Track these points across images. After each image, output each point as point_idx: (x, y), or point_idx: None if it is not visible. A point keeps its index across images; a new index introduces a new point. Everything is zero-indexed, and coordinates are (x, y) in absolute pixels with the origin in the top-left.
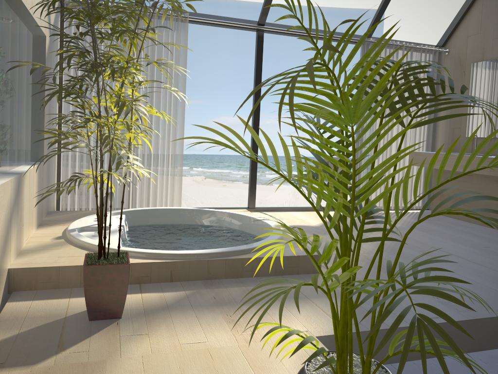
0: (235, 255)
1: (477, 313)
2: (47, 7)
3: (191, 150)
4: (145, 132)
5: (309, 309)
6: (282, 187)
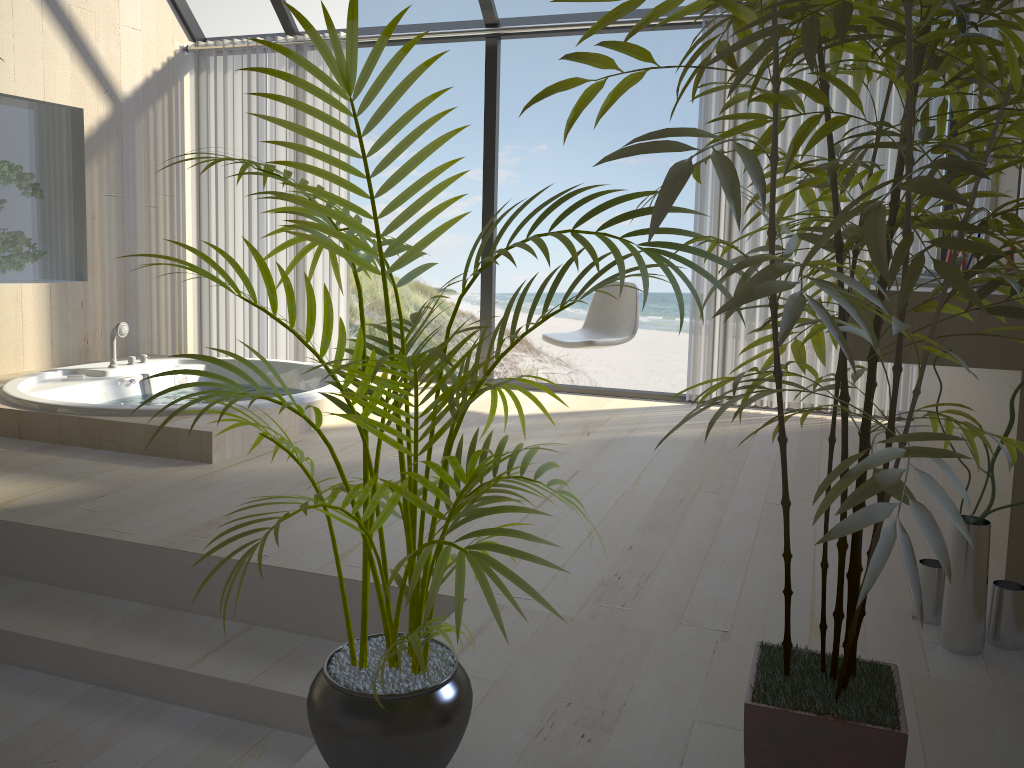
0: (105, 415)
1: (195, 544)
2: (87, 68)
3: None
4: None
5: (26, 488)
6: None
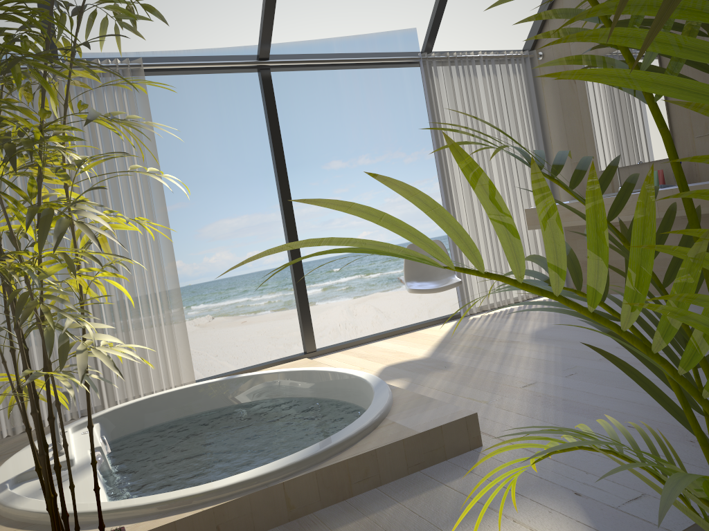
0: (329, 457)
1: None
2: None
3: (182, 281)
4: (106, 269)
5: None
6: (330, 305)
